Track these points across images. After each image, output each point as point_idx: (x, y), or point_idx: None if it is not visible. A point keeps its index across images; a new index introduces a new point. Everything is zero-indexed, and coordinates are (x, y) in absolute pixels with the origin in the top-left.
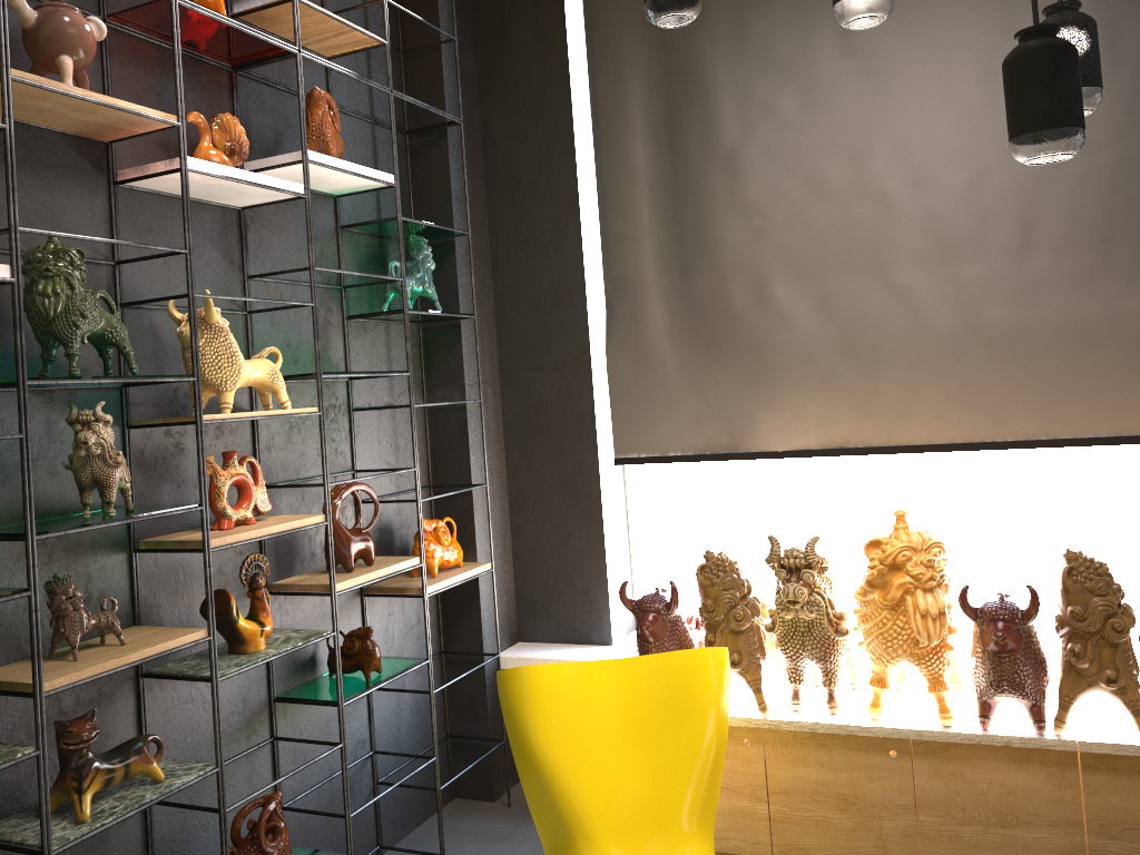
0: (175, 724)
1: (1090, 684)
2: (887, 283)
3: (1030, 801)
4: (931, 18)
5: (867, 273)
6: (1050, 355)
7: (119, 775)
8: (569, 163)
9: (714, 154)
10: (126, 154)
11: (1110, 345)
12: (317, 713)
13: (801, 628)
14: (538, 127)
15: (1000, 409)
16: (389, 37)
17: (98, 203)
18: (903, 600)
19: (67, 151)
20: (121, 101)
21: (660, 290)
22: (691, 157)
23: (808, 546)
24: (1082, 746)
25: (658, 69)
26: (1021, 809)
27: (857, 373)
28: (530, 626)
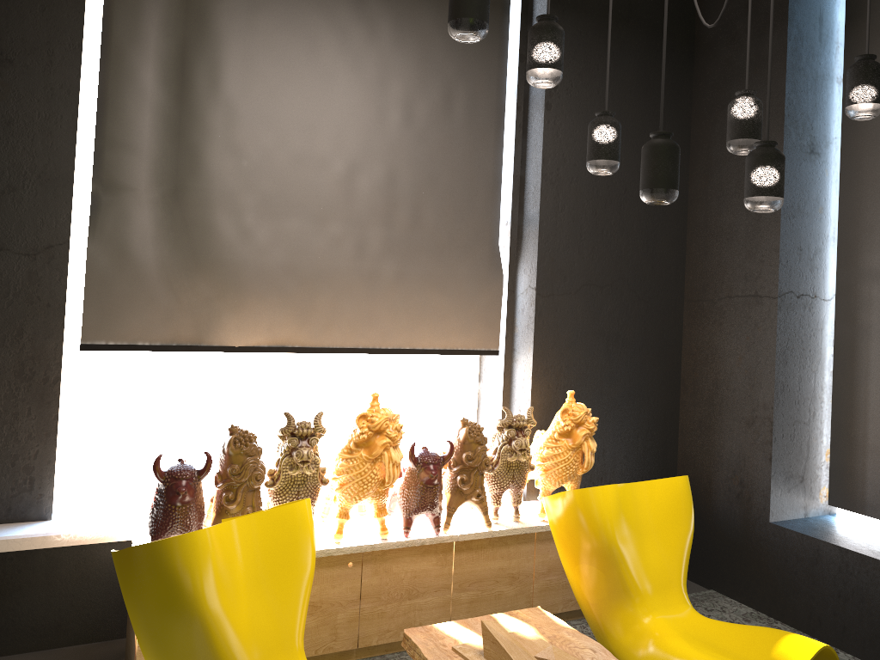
0: None
1: (467, 498)
2: (331, 231)
3: (426, 578)
4: (381, 59)
5: (318, 221)
6: (418, 296)
7: None
8: (73, 62)
9: (219, 100)
10: None
11: (448, 294)
12: None
13: (298, 482)
14: (42, 16)
15: (387, 327)
16: None
17: None
18: (380, 455)
19: None
20: None
21: (150, 200)
22: (199, 96)
23: (318, 419)
24: (461, 537)
25: (176, 12)
26: (421, 585)
27: (303, 292)
28: None
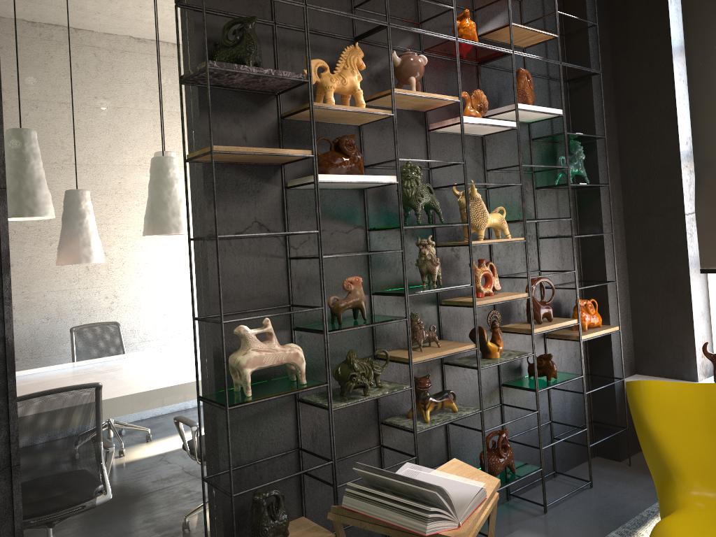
0: (457, 388)
1: None
2: None
3: None
4: None
5: None
6: None
7: (439, 405)
8: (670, 89)
9: None
10: (432, 115)
11: None
12: (522, 395)
13: None
14: (649, 69)
15: None
16: (559, 33)
17: (421, 141)
18: None
19: (409, 118)
20: (435, 94)
21: None
22: None
23: None
24: None
25: None
26: None
27: None
28: (643, 365)
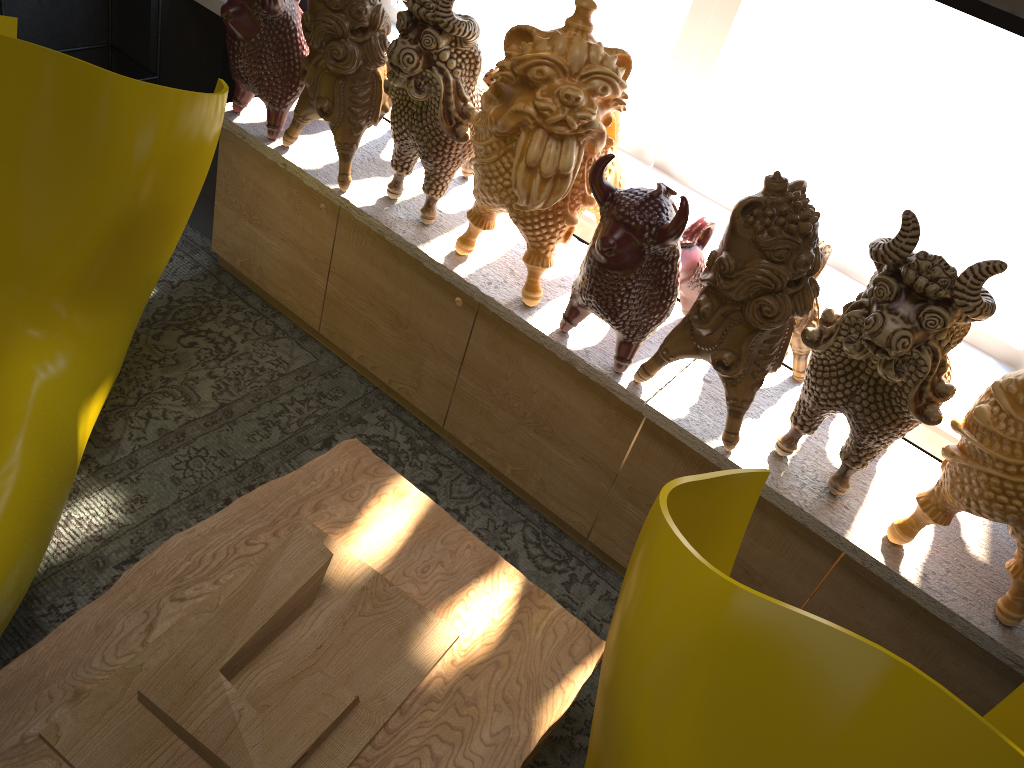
0: None
1: (700, 354)
2: None
3: (573, 426)
4: None
5: None
6: None
7: None
8: None
9: None
10: None
11: None
12: None
13: (412, 107)
14: None
15: None
16: None
17: None
18: (519, 135)
19: None
20: None
21: None
22: None
23: None
24: (649, 412)
25: None
26: (561, 428)
27: None
28: None
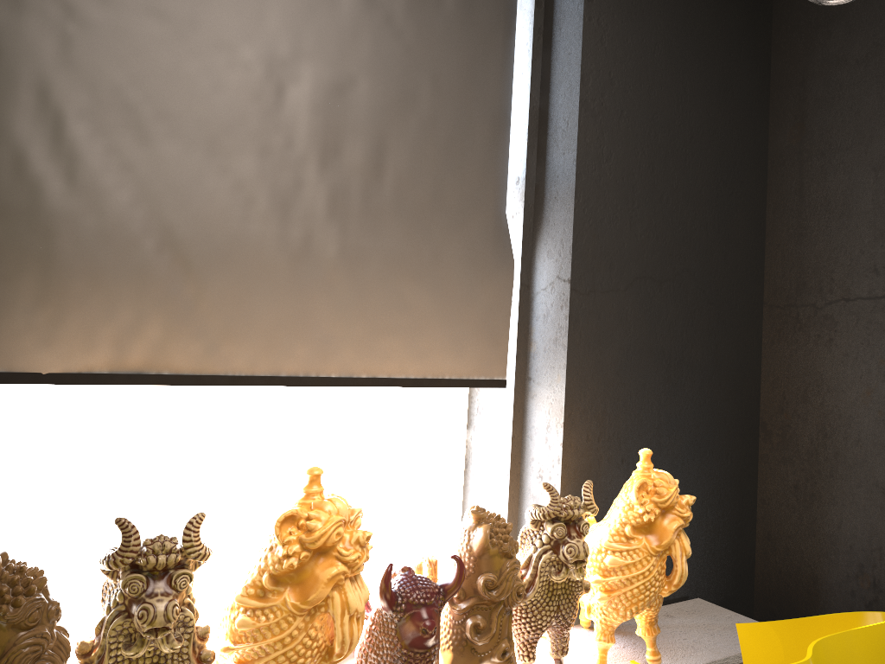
0: None
1: (483, 660)
2: (235, 169)
3: None
4: None
5: (212, 150)
6: (383, 289)
7: None
8: None
9: None
10: None
11: (431, 287)
12: None
13: None
14: None
15: (330, 340)
16: None
17: None
18: (324, 598)
19: None
20: None
21: None
22: None
23: (192, 531)
24: None
25: None
26: None
27: (180, 275)
28: None
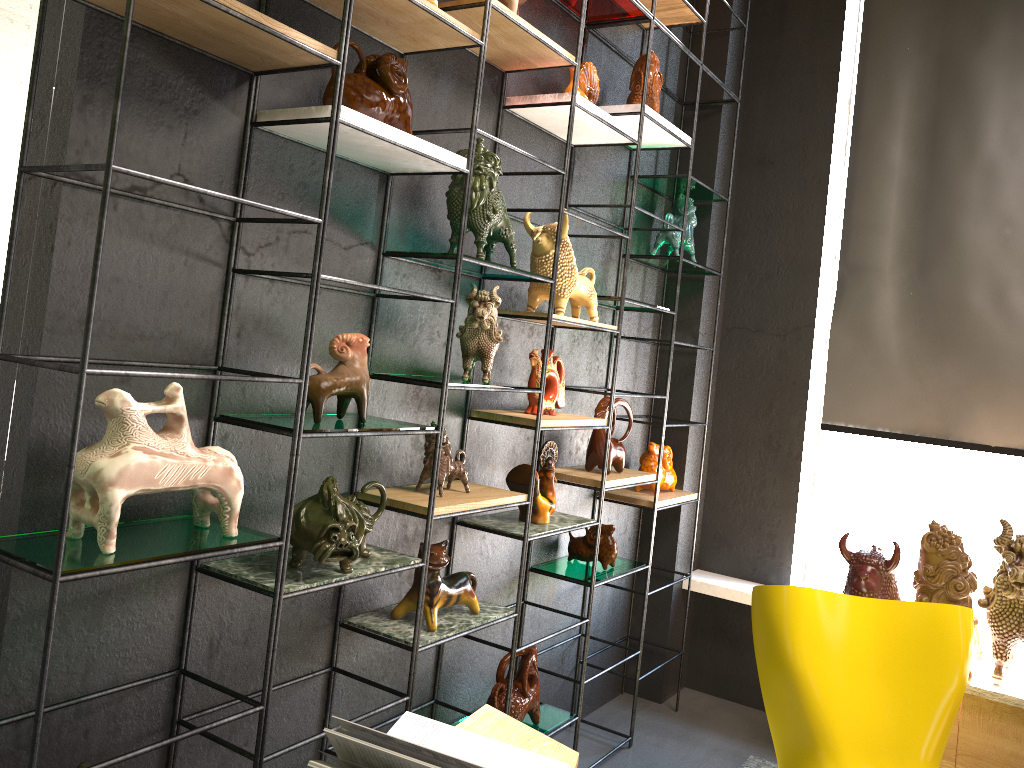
0: (468, 569)
1: None
2: None
3: None
4: None
5: None
6: None
7: (453, 599)
8: (824, 152)
9: (975, 163)
10: (512, 84)
11: None
12: (552, 589)
13: (1019, 610)
14: (799, 116)
15: None
16: (707, 17)
17: (490, 121)
18: None
19: None
20: (546, 38)
21: (895, 279)
22: (951, 163)
23: None
24: None
25: (929, 79)
26: None
27: None
28: (711, 557)
